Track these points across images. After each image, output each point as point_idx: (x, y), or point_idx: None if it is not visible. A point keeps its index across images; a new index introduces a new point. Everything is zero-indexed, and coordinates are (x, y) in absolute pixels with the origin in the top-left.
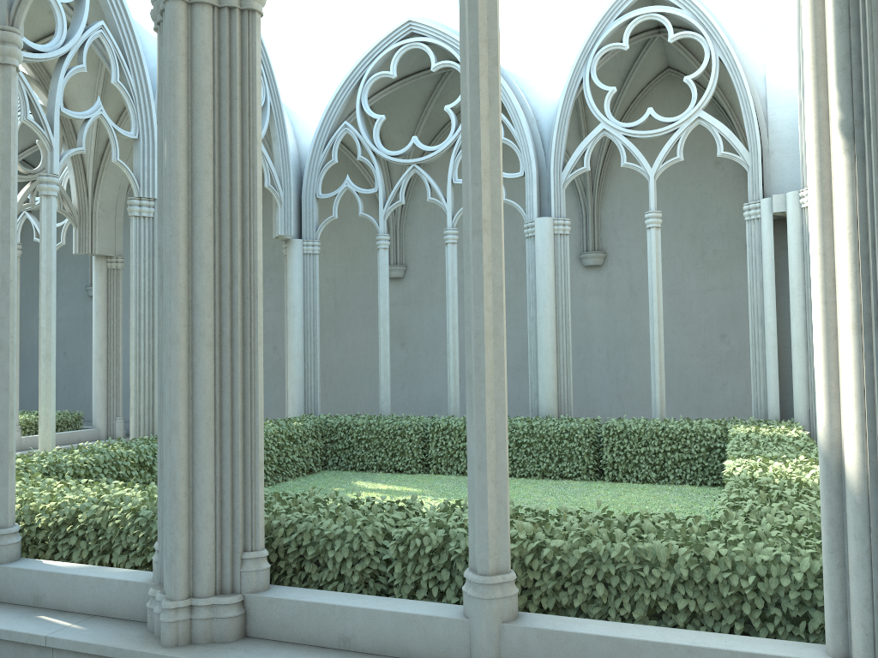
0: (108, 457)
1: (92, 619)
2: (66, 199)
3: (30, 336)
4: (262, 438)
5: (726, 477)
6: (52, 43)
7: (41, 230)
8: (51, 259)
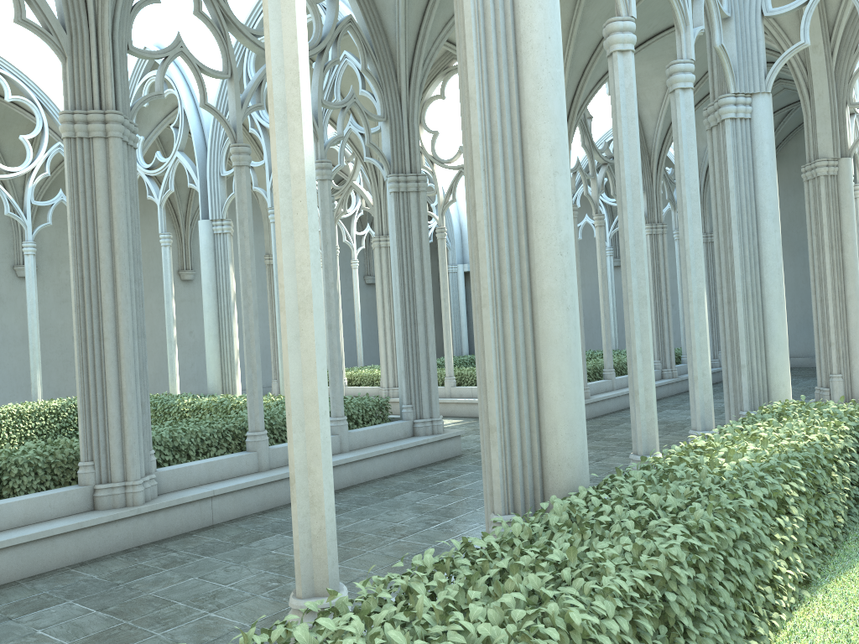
0: None
1: None
2: None
3: None
4: (493, 402)
5: None
6: None
7: None
8: None
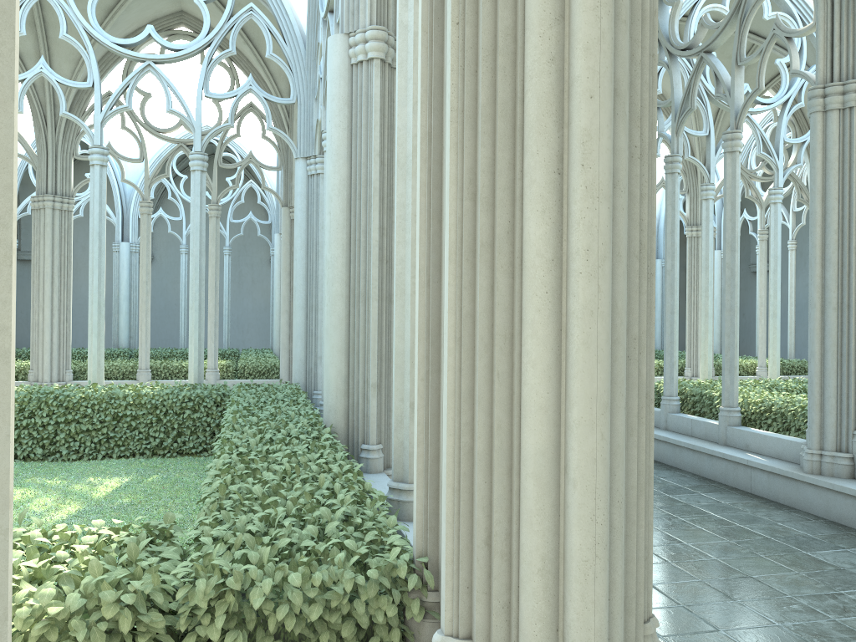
0: None
1: (772, 458)
2: (803, 189)
3: (783, 299)
4: None
5: None
6: (778, 94)
7: (770, 228)
8: (777, 247)
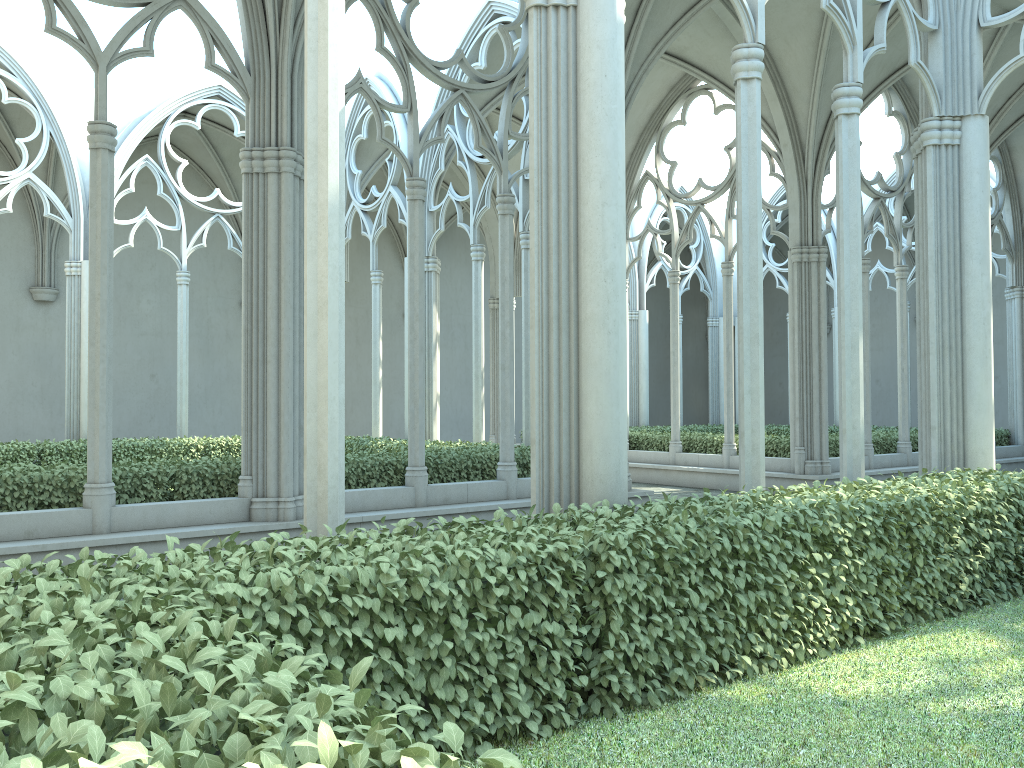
0: None
1: None
2: None
3: None
4: (534, 417)
5: (491, 766)
6: None
7: None
8: None
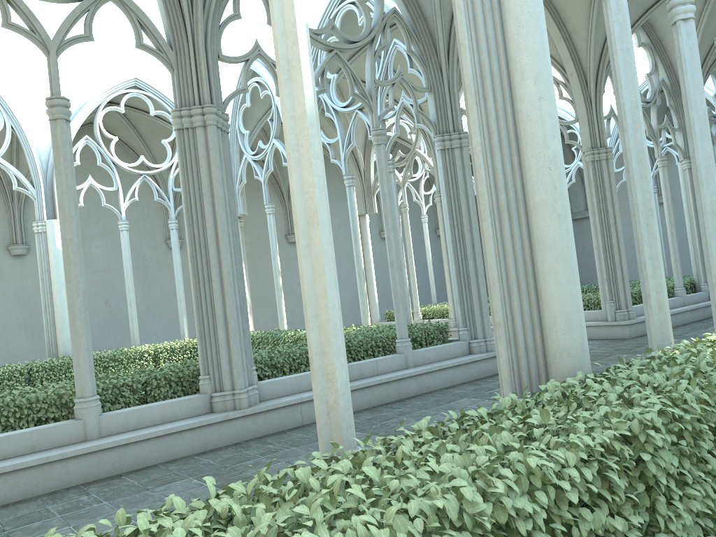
0: None
1: None
2: None
3: None
4: (497, 301)
5: None
6: None
7: None
8: None
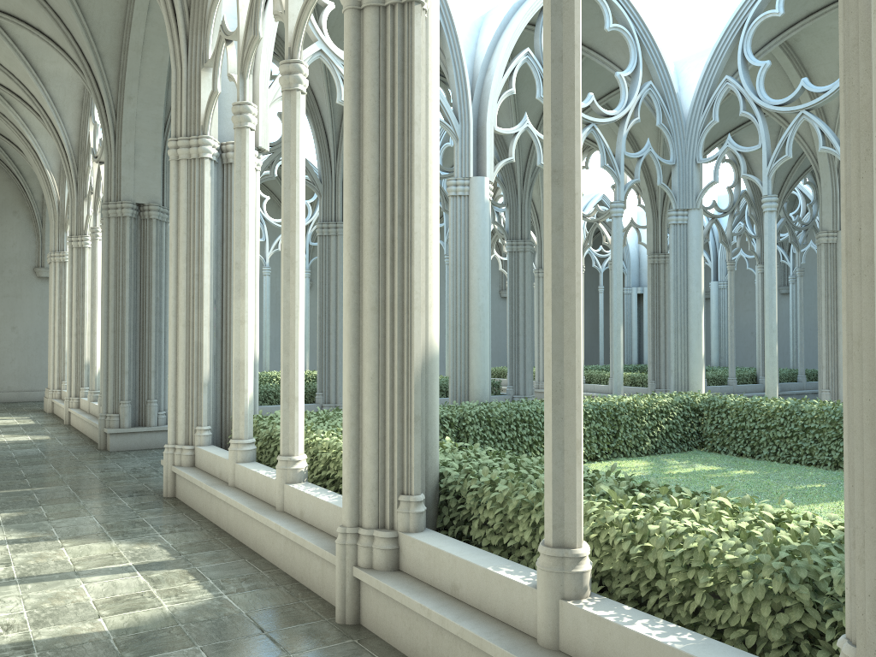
0: (788, 407)
1: None
2: None
3: None
4: (450, 366)
5: None
6: None
7: None
8: None
